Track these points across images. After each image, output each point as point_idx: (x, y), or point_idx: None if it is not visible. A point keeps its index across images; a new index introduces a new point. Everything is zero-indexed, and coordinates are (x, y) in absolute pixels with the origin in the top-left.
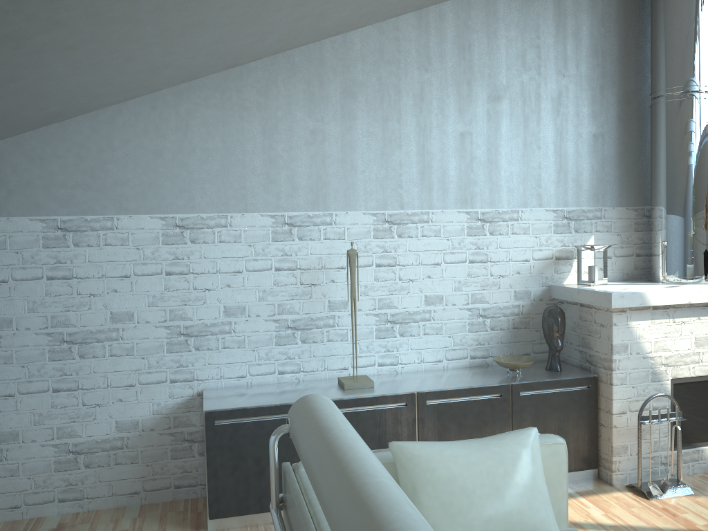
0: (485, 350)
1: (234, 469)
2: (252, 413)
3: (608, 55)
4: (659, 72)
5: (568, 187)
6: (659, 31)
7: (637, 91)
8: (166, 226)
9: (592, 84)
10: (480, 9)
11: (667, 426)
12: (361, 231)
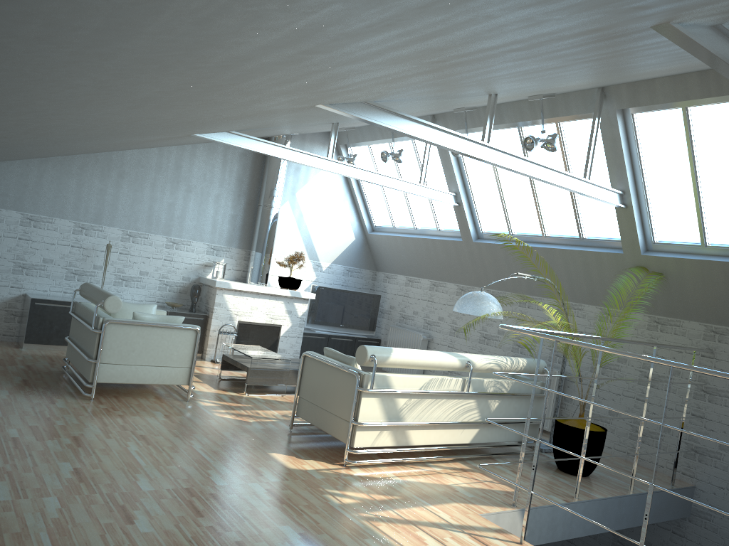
0: (164, 299)
1: (39, 324)
2: (52, 302)
3: (244, 182)
4: (261, 195)
5: (216, 235)
6: (264, 179)
7: (255, 200)
8: (23, 217)
9: (235, 193)
10: (188, 152)
11: (233, 340)
12: (115, 236)
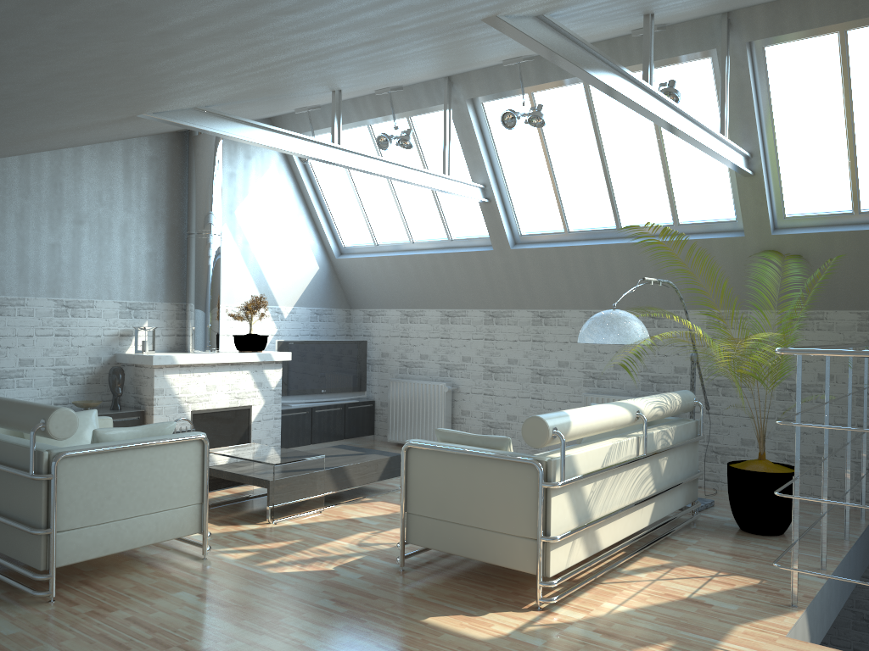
0: (66, 398)
1: None
2: None
3: (160, 201)
4: (192, 219)
5: (131, 287)
6: (192, 193)
7: (180, 227)
8: None
9: (149, 219)
10: (70, 160)
11: None
12: None
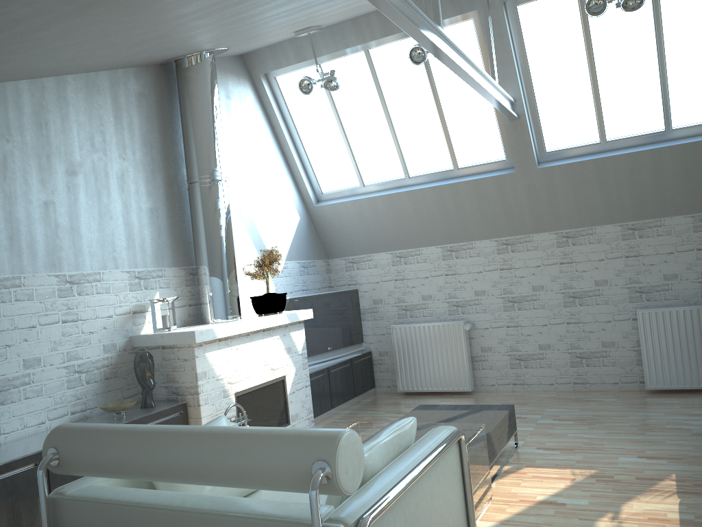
0: (84, 403)
1: None
2: None
3: (154, 146)
4: (194, 164)
5: (136, 252)
6: (191, 133)
7: (176, 177)
8: None
9: (146, 168)
10: (53, 93)
11: None
12: None
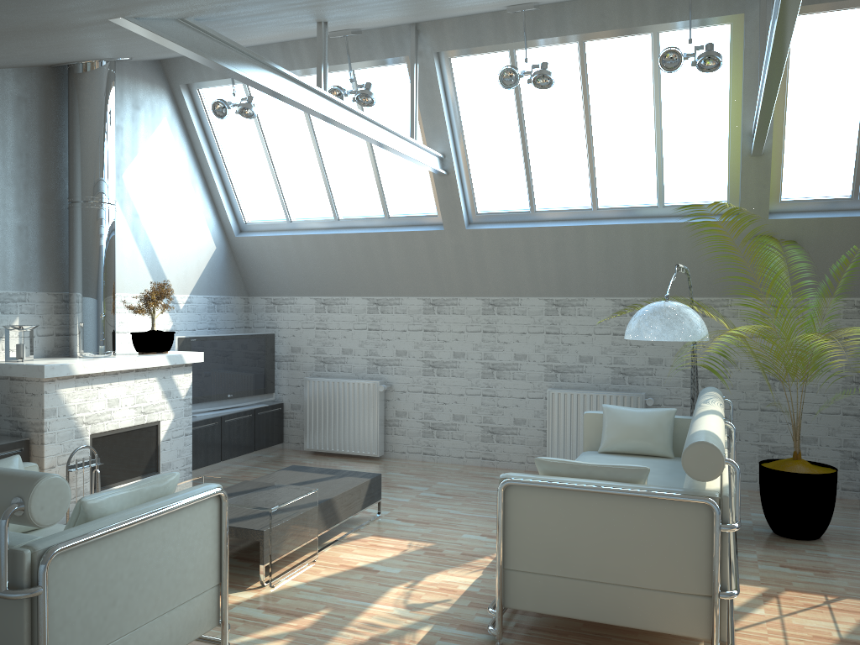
0: None
1: None
2: None
3: (31, 157)
4: (77, 182)
5: None
6: (77, 148)
7: (57, 193)
8: None
9: (18, 180)
10: None
11: (88, 474)
12: None
